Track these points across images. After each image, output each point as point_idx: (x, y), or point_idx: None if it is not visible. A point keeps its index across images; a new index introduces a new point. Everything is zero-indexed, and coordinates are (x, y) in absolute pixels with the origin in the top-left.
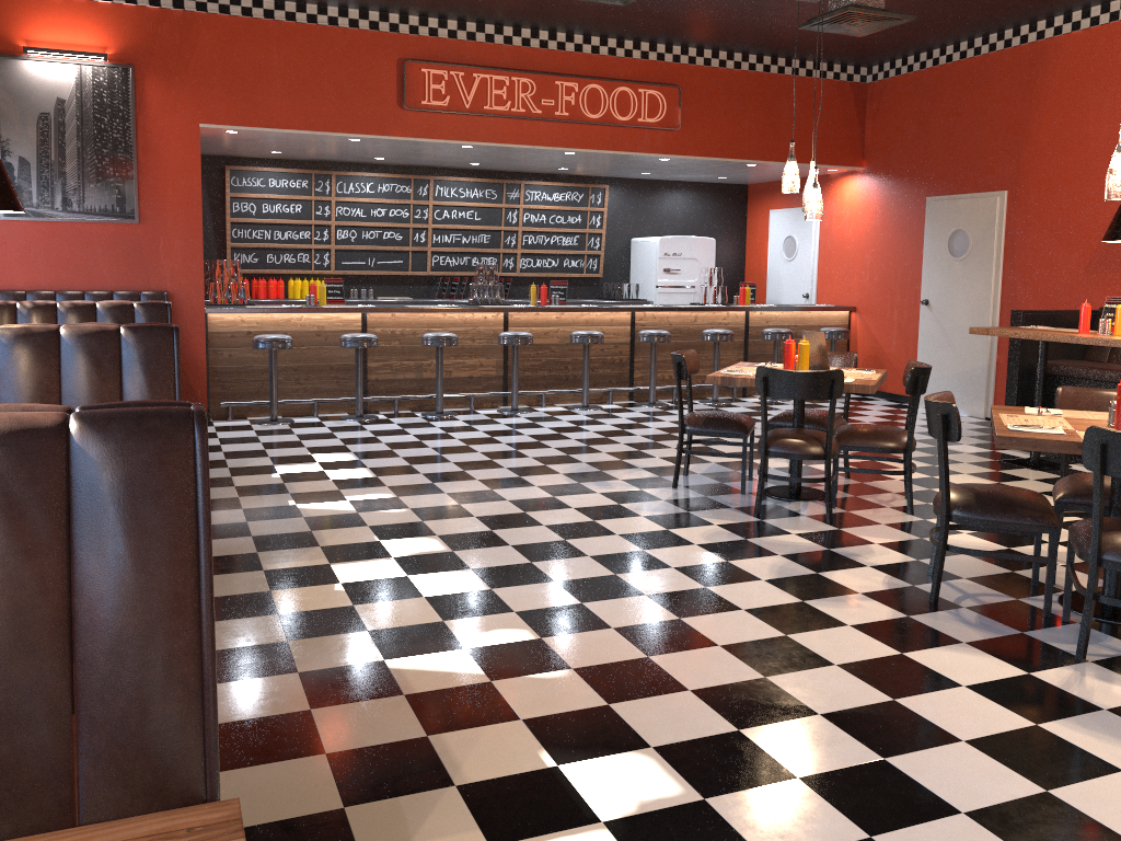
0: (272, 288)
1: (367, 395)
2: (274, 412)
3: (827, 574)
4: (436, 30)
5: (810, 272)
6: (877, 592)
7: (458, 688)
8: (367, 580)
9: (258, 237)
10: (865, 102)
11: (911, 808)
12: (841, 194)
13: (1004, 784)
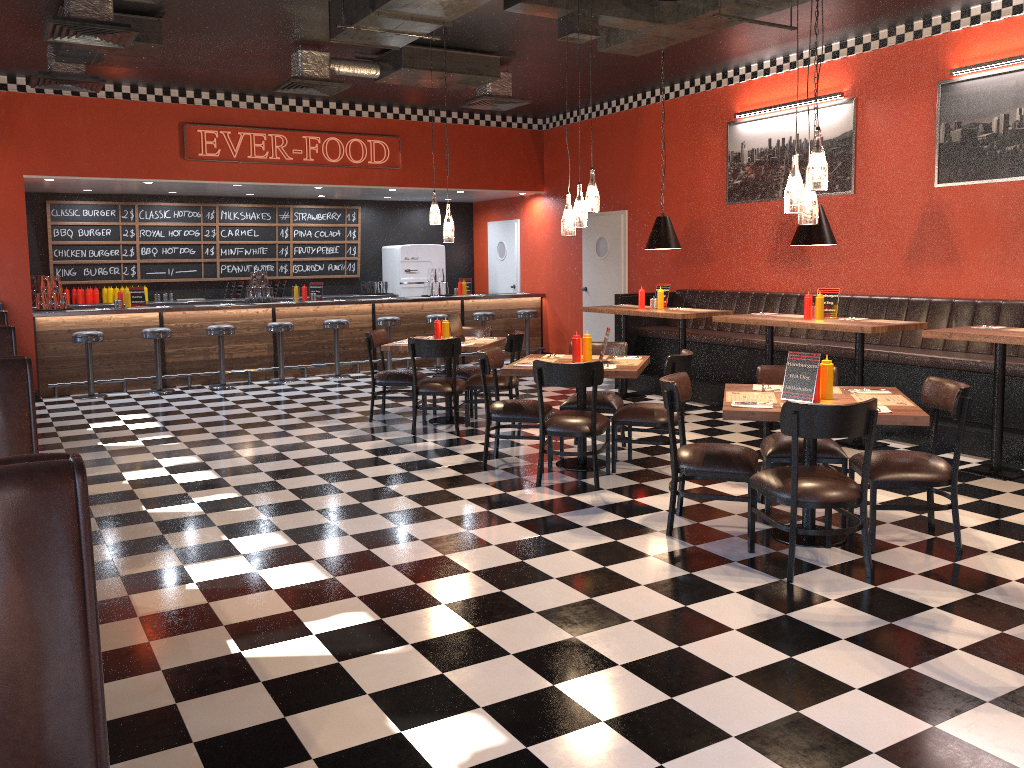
0: (89, 295)
1: (166, 374)
2: (91, 389)
3: (433, 459)
4: (208, 100)
5: (515, 268)
6: (455, 465)
7: (186, 517)
8: (144, 478)
9: (76, 255)
10: (543, 144)
11: (396, 540)
12: (532, 210)
13: (449, 530)
